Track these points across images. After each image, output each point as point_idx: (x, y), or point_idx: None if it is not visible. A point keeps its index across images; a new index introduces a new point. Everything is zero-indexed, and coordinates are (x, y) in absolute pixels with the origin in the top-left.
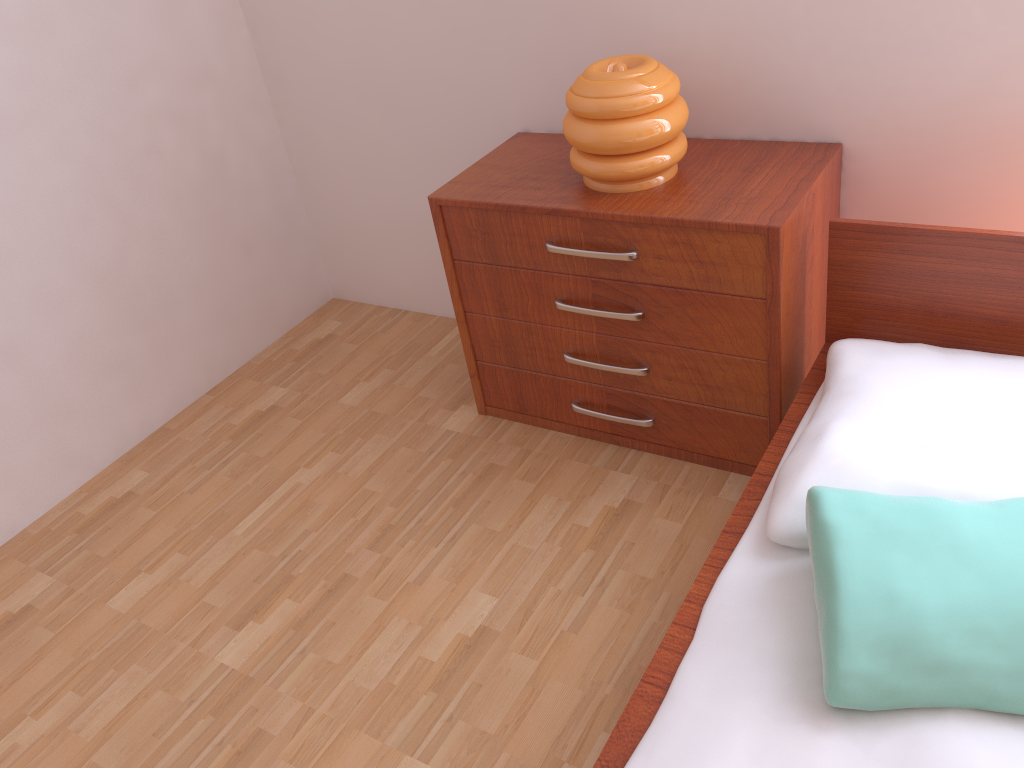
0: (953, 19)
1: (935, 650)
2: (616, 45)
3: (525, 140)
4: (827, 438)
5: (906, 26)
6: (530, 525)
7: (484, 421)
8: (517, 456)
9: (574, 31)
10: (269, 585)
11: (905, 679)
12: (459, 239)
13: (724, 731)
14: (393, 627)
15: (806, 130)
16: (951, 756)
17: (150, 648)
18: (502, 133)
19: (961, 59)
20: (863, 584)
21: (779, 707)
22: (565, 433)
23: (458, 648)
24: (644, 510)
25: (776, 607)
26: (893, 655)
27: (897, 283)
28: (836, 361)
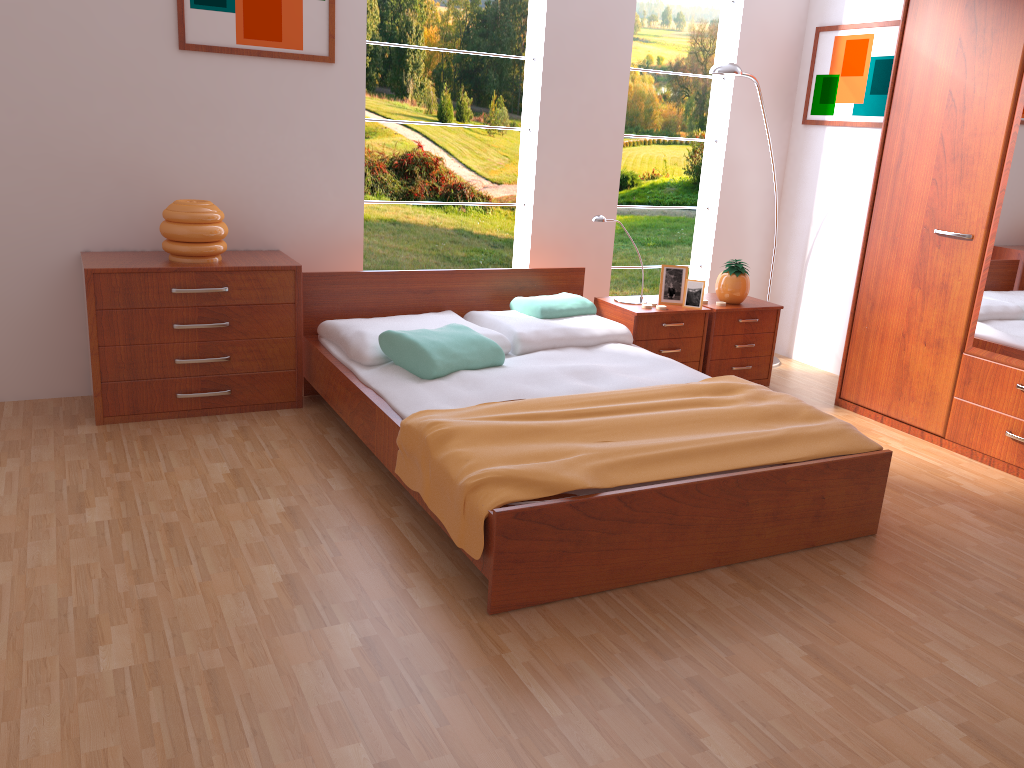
0: (321, 196)
1: (451, 351)
2: (157, 200)
3: (95, 253)
4: (364, 331)
5: (304, 198)
6: (202, 443)
7: (107, 426)
8: (153, 430)
9: (130, 191)
10: (72, 498)
11: (449, 360)
12: (104, 295)
13: (413, 388)
14: (183, 483)
15: (262, 244)
16: (470, 375)
17: (28, 536)
18: (66, 253)
19: (326, 212)
20: (423, 341)
21: (419, 383)
22: (168, 419)
23: (230, 476)
24: (253, 426)
25: (391, 371)
26: (443, 354)
27: (333, 299)
28: (332, 324)
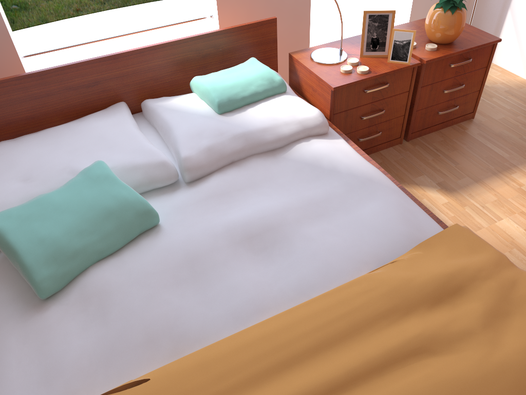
0: None
1: (70, 248)
2: None
3: None
4: None
5: None
6: None
7: None
8: None
9: None
10: None
11: (65, 267)
12: None
13: (3, 343)
14: None
15: None
16: (98, 282)
17: None
18: None
19: None
20: (27, 243)
21: (23, 316)
22: None
23: None
24: None
25: None
26: (55, 261)
27: None
28: None
